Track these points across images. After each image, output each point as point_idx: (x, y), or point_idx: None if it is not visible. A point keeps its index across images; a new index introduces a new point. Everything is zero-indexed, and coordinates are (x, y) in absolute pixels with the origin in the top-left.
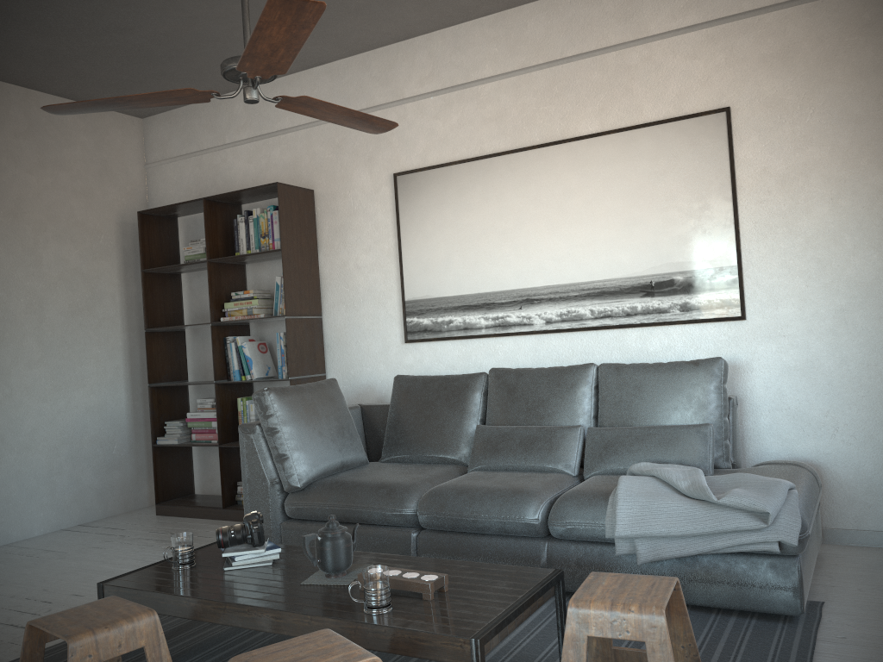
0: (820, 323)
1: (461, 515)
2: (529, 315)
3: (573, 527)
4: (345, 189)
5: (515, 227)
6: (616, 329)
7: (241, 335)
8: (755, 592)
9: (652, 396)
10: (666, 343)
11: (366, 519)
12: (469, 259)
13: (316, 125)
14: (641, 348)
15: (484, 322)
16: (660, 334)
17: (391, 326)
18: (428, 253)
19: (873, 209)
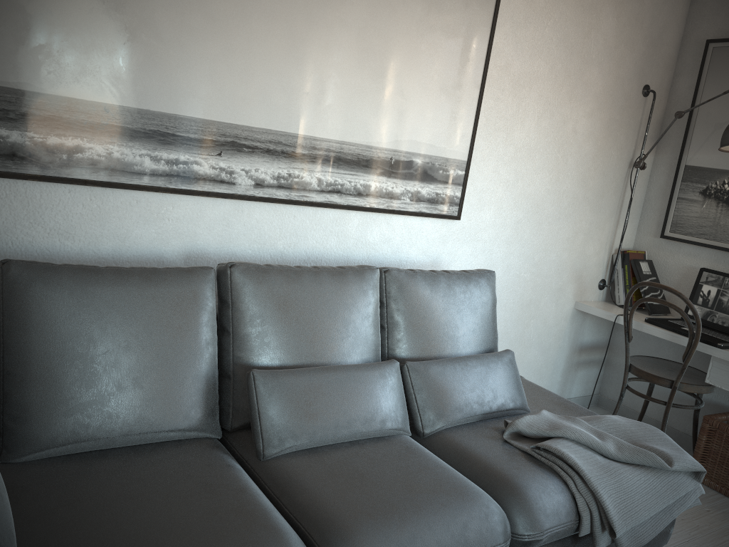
0: (503, 232)
1: None
2: (232, 169)
3: (549, 536)
4: None
5: (235, 17)
6: (340, 210)
7: None
8: (651, 540)
9: (452, 316)
10: (386, 234)
11: None
12: (139, 41)
13: None
14: (361, 237)
15: (149, 165)
16: (383, 222)
17: None
18: None
19: (557, 137)
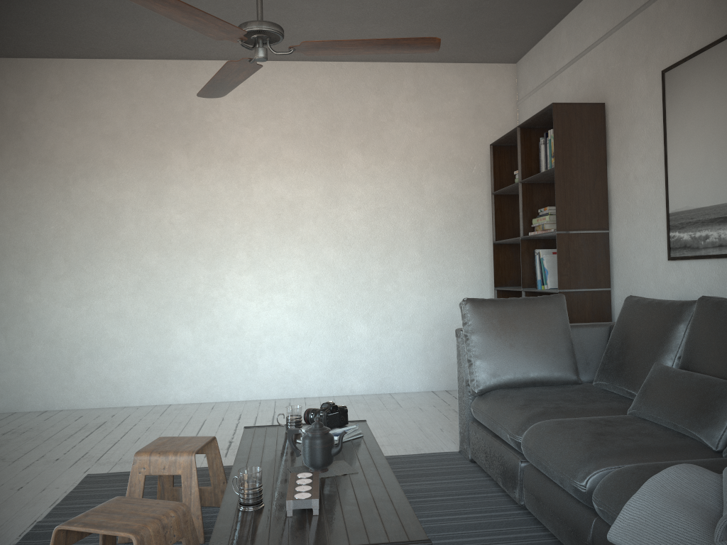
0: None
1: (539, 456)
2: None
3: (603, 510)
4: (628, 96)
5: None
6: None
7: (554, 248)
8: None
9: None
10: None
11: (500, 436)
12: (725, 160)
13: (608, 35)
14: None
15: None
16: None
17: (659, 241)
18: (689, 157)
19: None
